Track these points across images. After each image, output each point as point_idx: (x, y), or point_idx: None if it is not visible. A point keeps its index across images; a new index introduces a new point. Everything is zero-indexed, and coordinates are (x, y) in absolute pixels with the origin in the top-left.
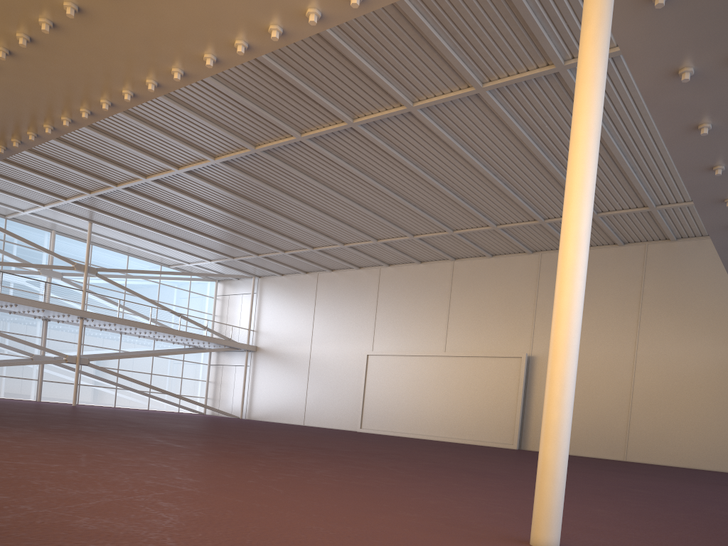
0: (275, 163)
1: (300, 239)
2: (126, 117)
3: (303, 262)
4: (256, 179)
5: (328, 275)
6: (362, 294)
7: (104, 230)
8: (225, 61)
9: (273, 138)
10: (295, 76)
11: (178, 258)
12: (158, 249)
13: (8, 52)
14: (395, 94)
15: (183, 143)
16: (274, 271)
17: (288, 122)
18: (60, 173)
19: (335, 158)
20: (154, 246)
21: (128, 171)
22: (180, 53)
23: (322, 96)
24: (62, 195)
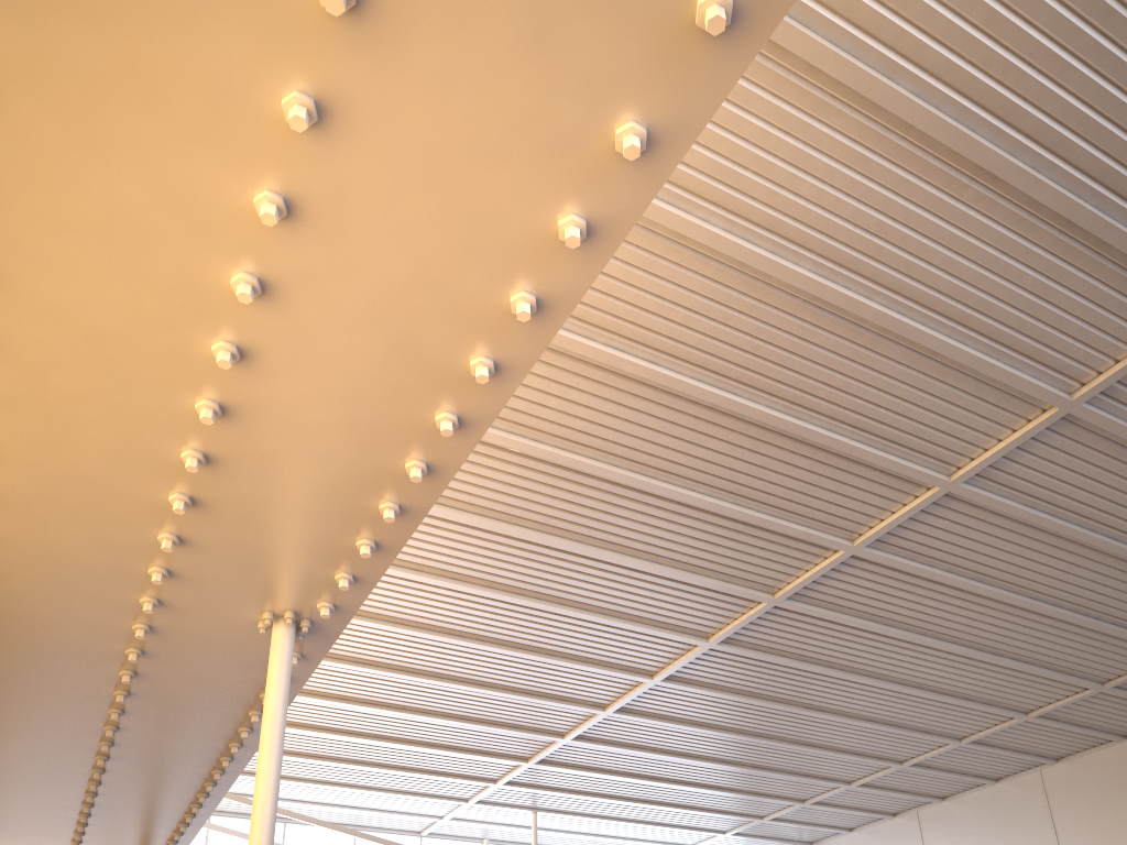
0: (812, 613)
1: (874, 751)
2: (560, 611)
3: (885, 796)
4: (782, 657)
5: (938, 808)
6: (1019, 826)
7: (555, 820)
8: (759, 2)
9: (802, 569)
10: (827, 429)
11: (672, 840)
12: (638, 833)
13: (257, 282)
14: (1031, 388)
15: (654, 628)
16: (835, 825)
17: (825, 526)
18: (482, 740)
19: (923, 567)
20: (632, 828)
21: (576, 706)
22: (631, 41)
23: (882, 450)
24: (489, 776)
